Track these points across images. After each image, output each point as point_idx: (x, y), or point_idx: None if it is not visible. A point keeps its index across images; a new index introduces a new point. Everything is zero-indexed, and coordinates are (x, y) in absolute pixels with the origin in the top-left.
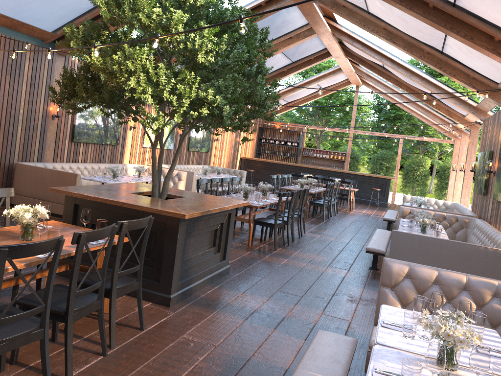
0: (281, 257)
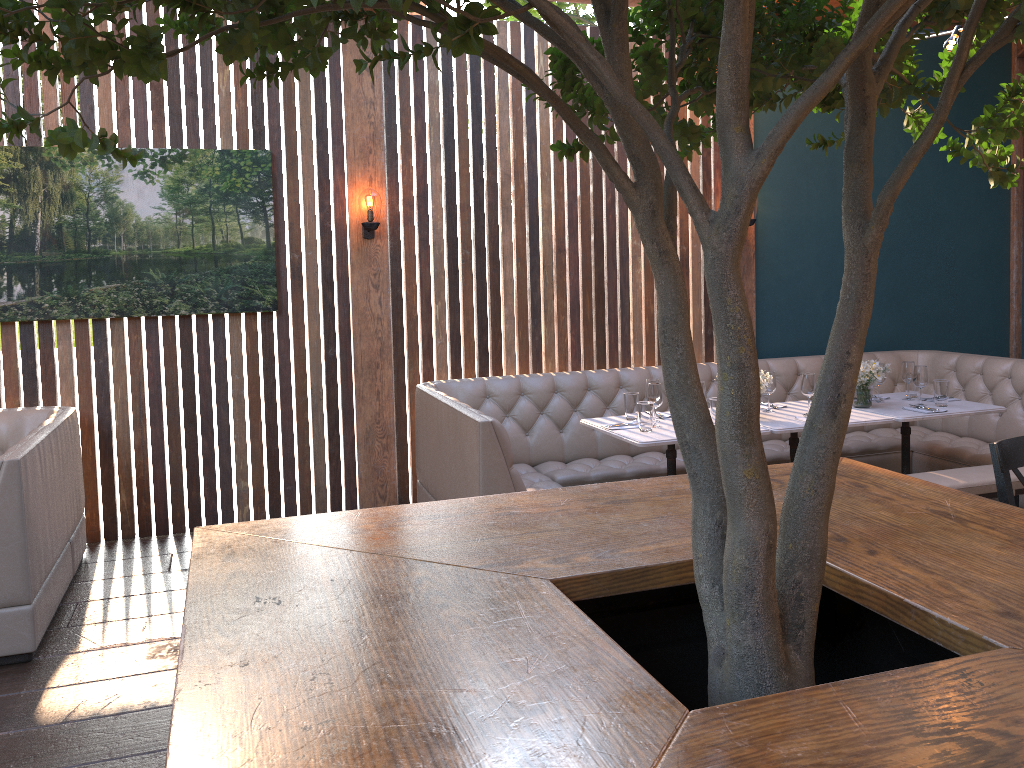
0: None
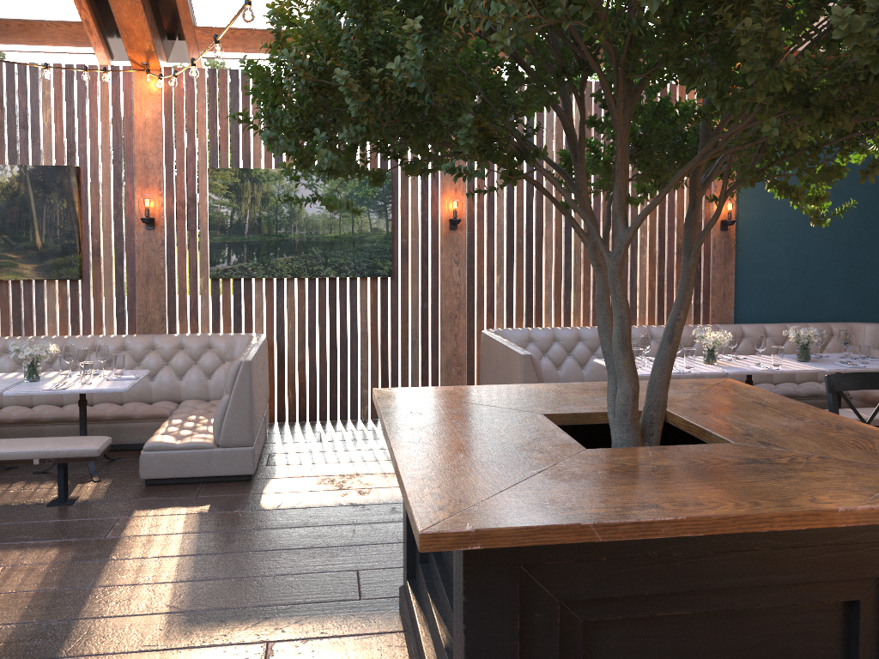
0: (81, 599)
